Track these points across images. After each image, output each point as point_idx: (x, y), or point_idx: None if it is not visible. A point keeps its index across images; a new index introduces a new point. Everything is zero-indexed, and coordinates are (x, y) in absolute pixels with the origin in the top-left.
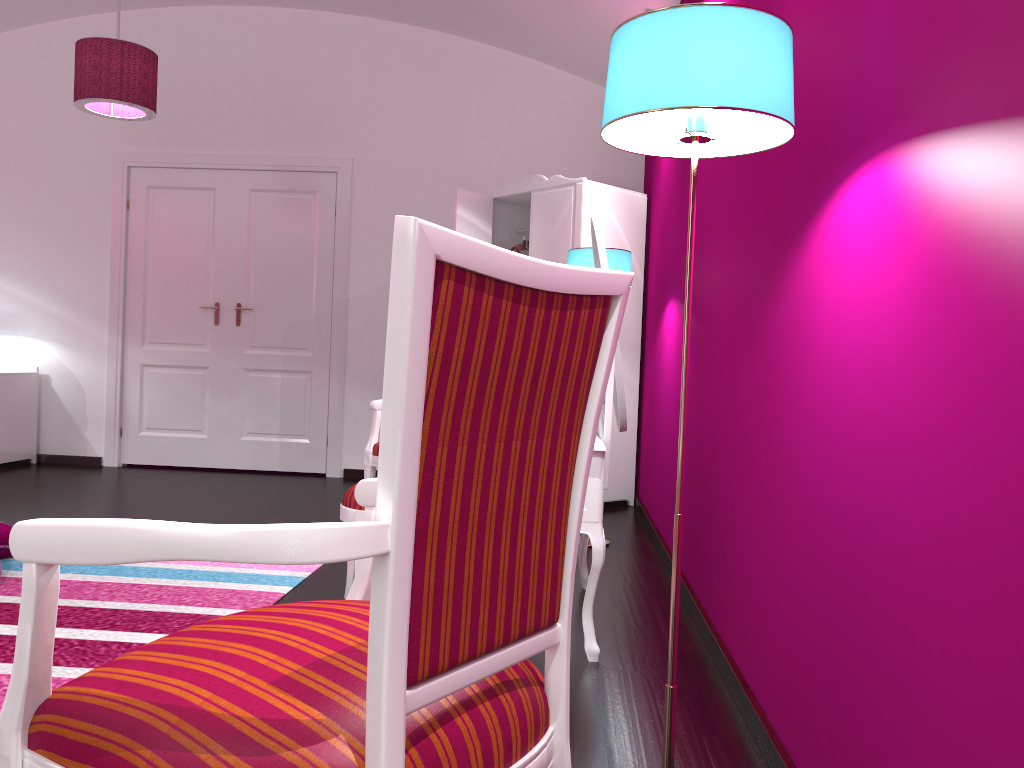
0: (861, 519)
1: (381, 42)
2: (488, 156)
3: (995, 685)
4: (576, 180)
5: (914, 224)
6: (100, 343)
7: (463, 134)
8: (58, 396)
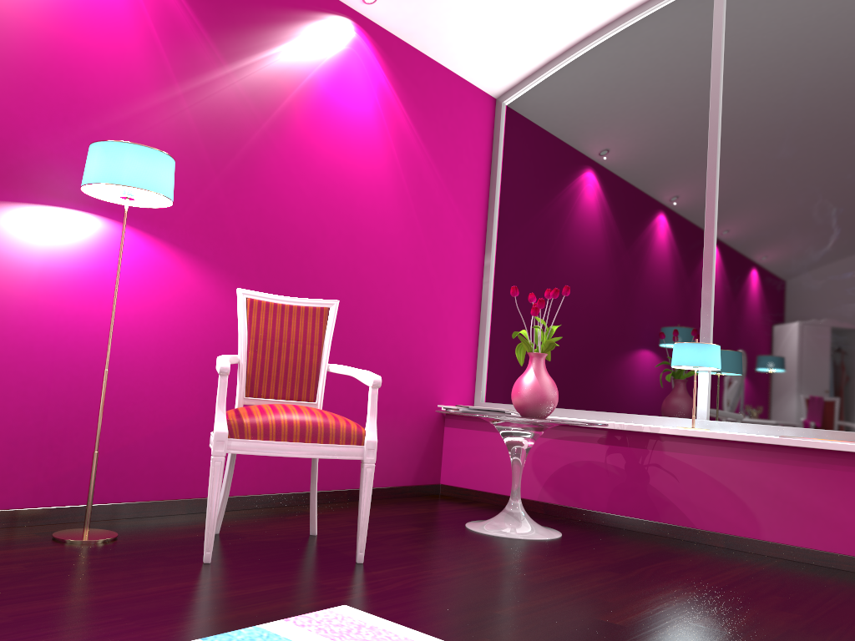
0: (85, 364)
1: None
2: None
3: (186, 397)
4: None
5: (137, 259)
6: None
7: None
8: None
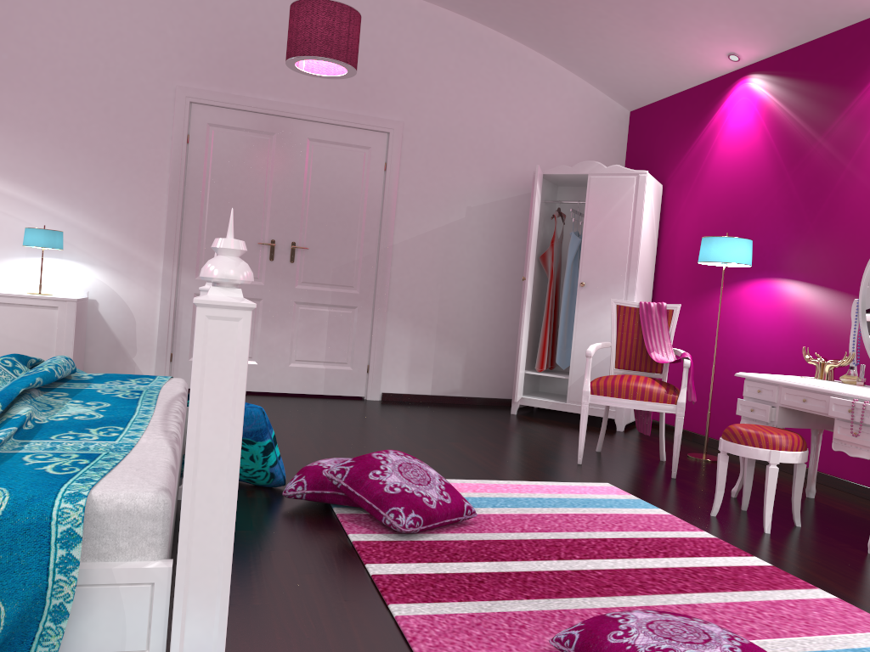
0: None
1: (432, 24)
2: (513, 135)
3: None
4: (639, 172)
5: None
6: (153, 271)
7: (494, 114)
8: (105, 321)
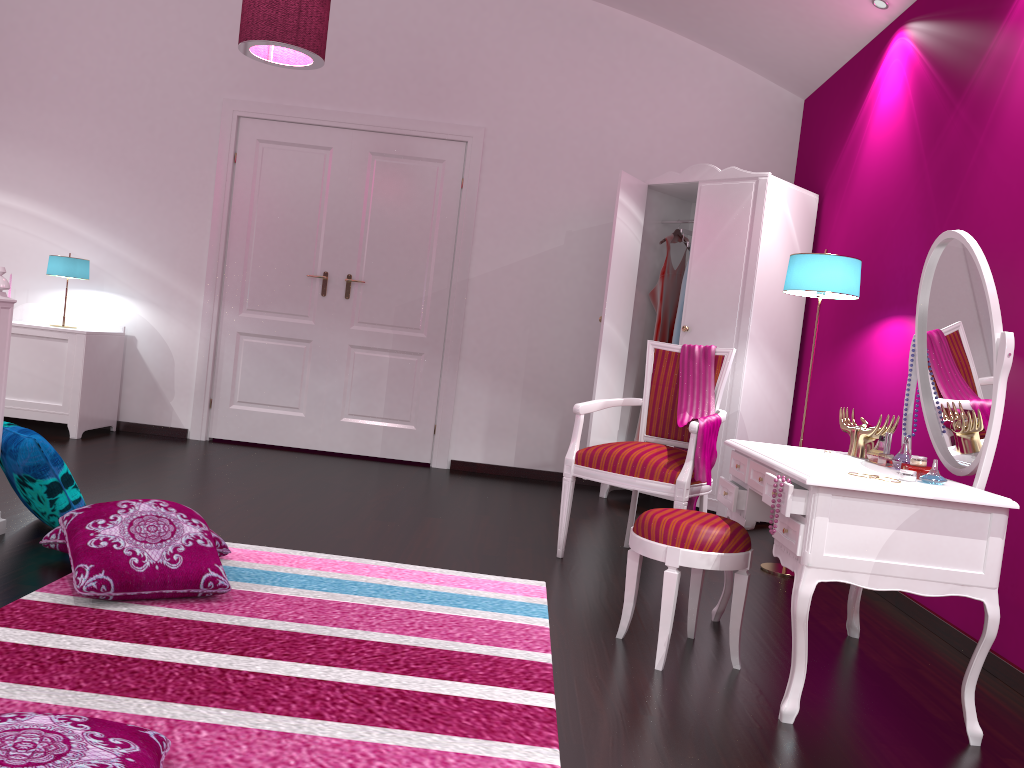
0: None
1: (525, 5)
2: (631, 138)
3: None
4: (759, 174)
5: None
6: (194, 306)
7: (606, 112)
8: (143, 360)
